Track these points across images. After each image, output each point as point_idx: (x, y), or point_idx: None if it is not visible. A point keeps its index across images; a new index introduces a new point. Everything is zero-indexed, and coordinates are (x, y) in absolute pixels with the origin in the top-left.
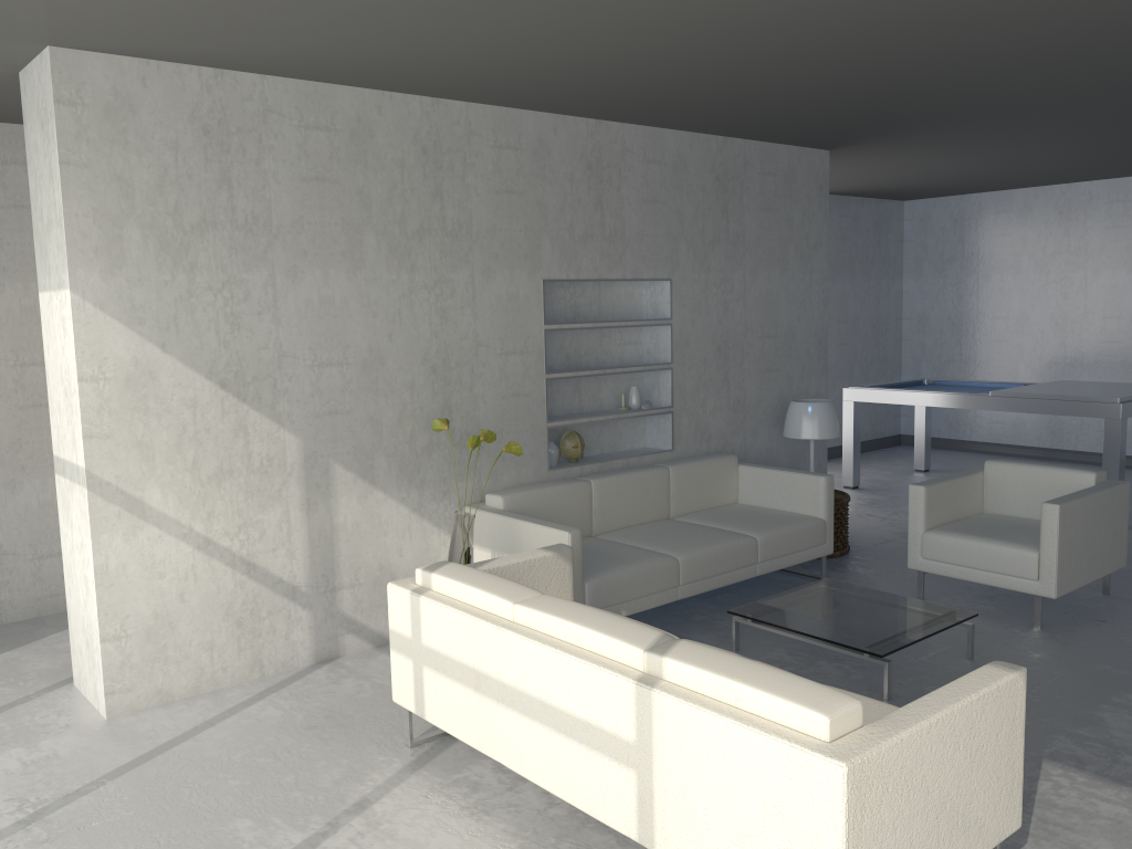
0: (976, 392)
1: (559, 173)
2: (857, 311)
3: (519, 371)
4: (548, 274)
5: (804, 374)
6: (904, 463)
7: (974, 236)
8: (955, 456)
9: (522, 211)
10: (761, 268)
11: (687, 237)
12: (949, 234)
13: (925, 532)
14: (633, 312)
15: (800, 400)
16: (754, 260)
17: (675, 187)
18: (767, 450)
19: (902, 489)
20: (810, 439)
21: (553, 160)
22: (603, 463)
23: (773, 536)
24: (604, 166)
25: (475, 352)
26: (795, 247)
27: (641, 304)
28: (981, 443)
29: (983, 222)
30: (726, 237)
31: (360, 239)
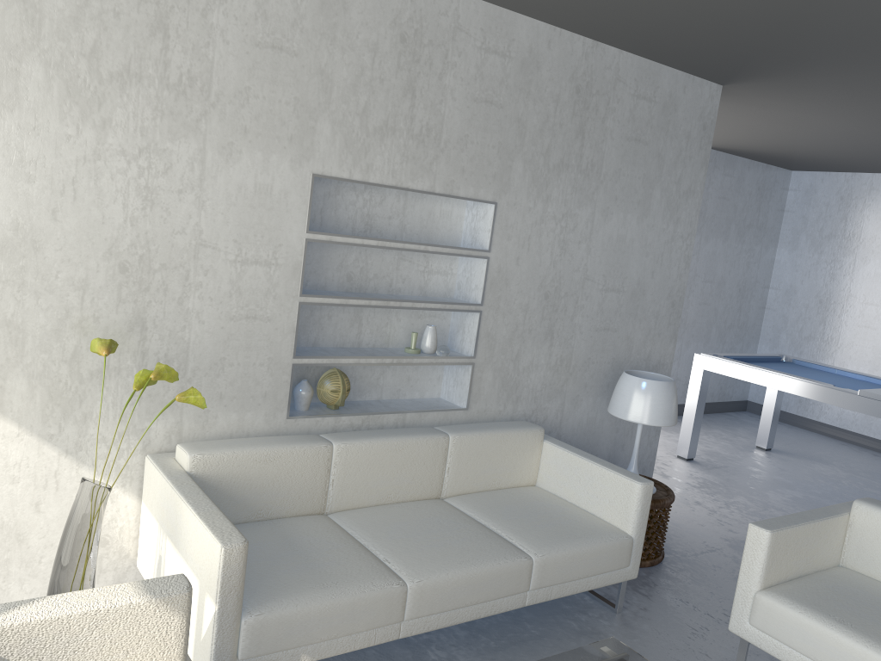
0: (840, 384)
1: (358, 38)
2: (725, 273)
3: (260, 288)
4: (323, 168)
5: (648, 338)
6: (746, 435)
7: (859, 216)
8: (800, 434)
9: (293, 78)
10: (615, 208)
11: (526, 154)
12: (832, 211)
13: (761, 592)
14: (448, 236)
15: (636, 372)
16: (609, 197)
17: (520, 90)
18: (589, 420)
19: (740, 470)
20: (638, 423)
21: (350, 20)
22: (368, 416)
23: (556, 557)
24: (424, 42)
25: (195, 253)
26: (662, 190)
27: (460, 228)
28: (828, 426)
29: (871, 204)
30: (578, 163)
31: (18, 67)
